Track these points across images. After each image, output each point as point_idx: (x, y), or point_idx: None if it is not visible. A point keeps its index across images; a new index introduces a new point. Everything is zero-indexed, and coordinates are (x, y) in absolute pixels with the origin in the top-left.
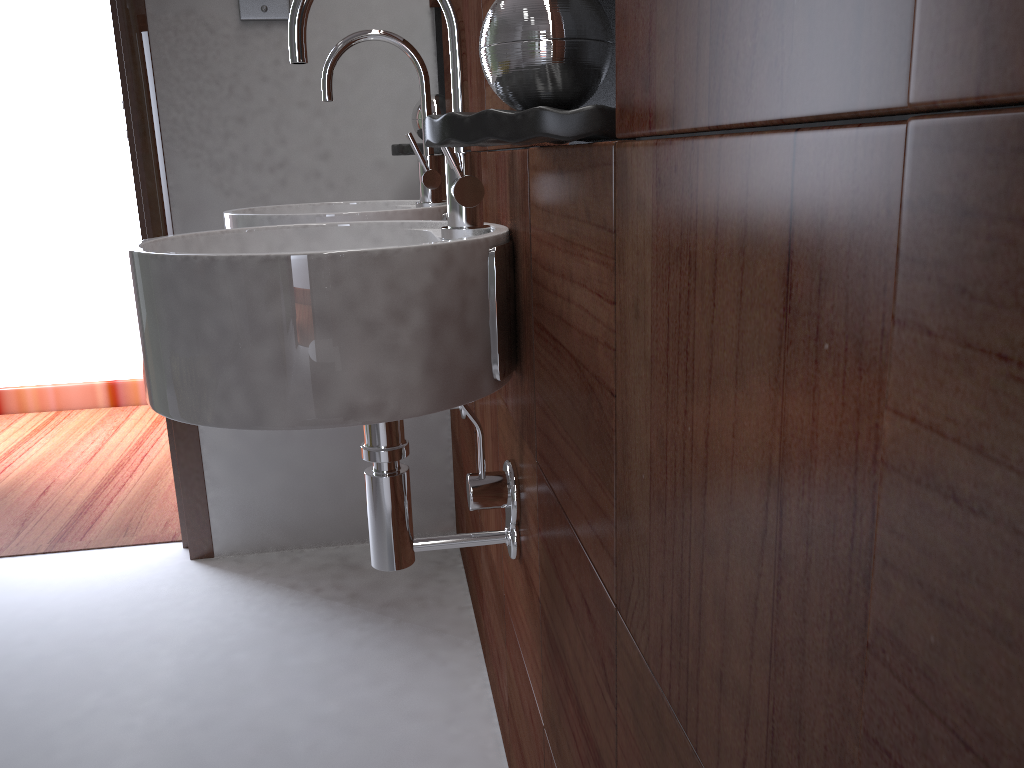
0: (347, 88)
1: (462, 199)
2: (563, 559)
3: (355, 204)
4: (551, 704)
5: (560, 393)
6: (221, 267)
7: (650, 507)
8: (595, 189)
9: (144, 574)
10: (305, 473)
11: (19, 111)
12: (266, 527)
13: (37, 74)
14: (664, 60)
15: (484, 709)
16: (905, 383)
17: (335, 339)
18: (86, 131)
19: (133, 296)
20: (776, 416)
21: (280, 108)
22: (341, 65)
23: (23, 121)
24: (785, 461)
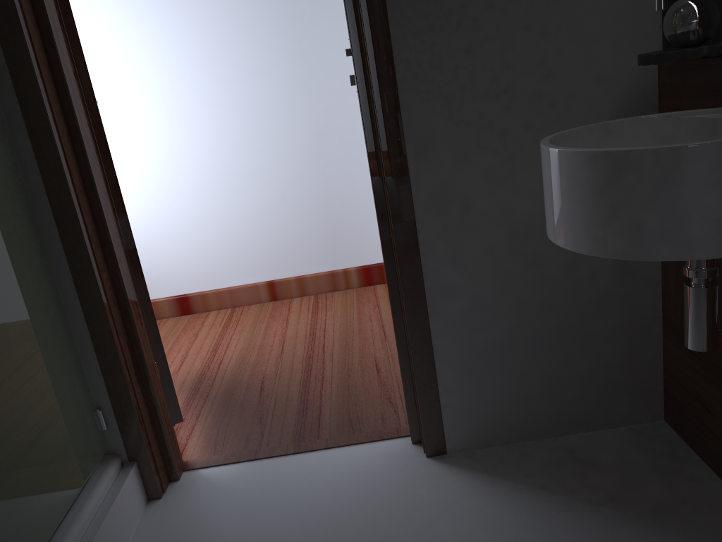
0: (570, 5)
1: None
2: None
3: (630, 121)
4: None
5: None
6: None
7: None
8: None
9: (394, 475)
10: (526, 375)
11: (186, 75)
12: (491, 425)
13: (197, 43)
14: None
15: None
16: None
17: None
18: (237, 84)
19: None
20: None
21: (505, 34)
22: None
23: (189, 83)
24: None
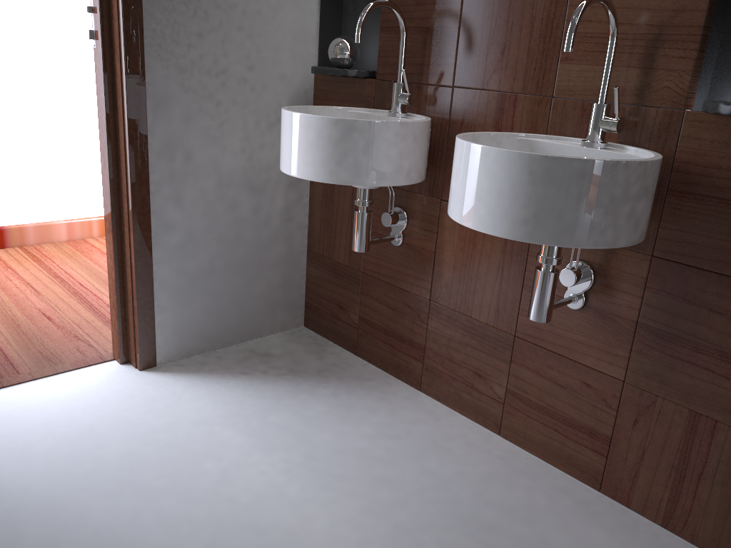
0: (268, 20)
1: (617, 129)
2: (708, 294)
3: (319, 108)
4: (651, 366)
5: (727, 222)
6: (621, 166)
7: None
8: None
9: (118, 386)
10: (221, 296)
11: None
12: (193, 338)
13: None
14: None
15: (445, 410)
16: None
17: (646, 201)
18: None
19: (530, 180)
20: None
21: (226, 30)
22: (265, 3)
23: None
24: None
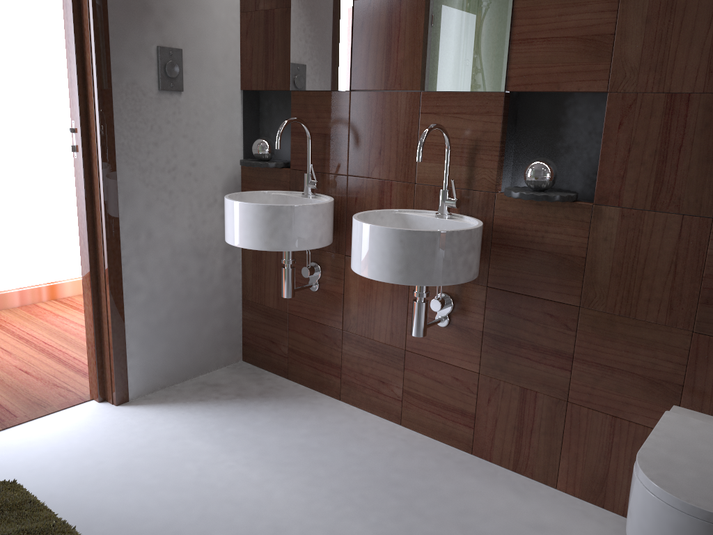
0: (205, 128)
1: (456, 206)
2: (522, 309)
3: (250, 193)
4: (494, 360)
5: (527, 262)
6: (455, 234)
7: (610, 278)
8: (574, 212)
9: (101, 419)
10: (177, 340)
11: None
12: (156, 376)
13: None
14: (628, 195)
15: (360, 412)
16: (712, 245)
17: (474, 253)
18: None
19: (401, 245)
20: (674, 253)
21: (174, 138)
22: (203, 116)
23: None
24: (677, 259)
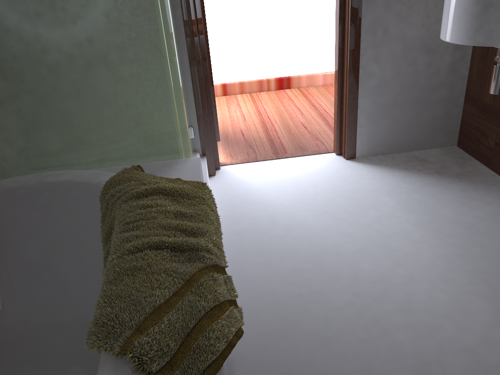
0: None
1: None
2: None
3: None
4: None
5: None
6: None
7: None
8: None
9: (332, 166)
10: (399, 120)
11: None
12: (378, 145)
13: None
14: None
15: None
16: None
17: None
18: None
19: None
20: None
21: None
22: None
23: None
24: None
